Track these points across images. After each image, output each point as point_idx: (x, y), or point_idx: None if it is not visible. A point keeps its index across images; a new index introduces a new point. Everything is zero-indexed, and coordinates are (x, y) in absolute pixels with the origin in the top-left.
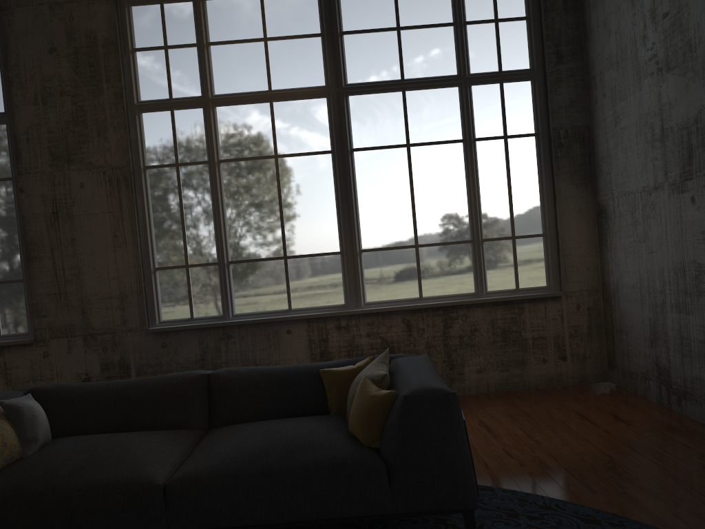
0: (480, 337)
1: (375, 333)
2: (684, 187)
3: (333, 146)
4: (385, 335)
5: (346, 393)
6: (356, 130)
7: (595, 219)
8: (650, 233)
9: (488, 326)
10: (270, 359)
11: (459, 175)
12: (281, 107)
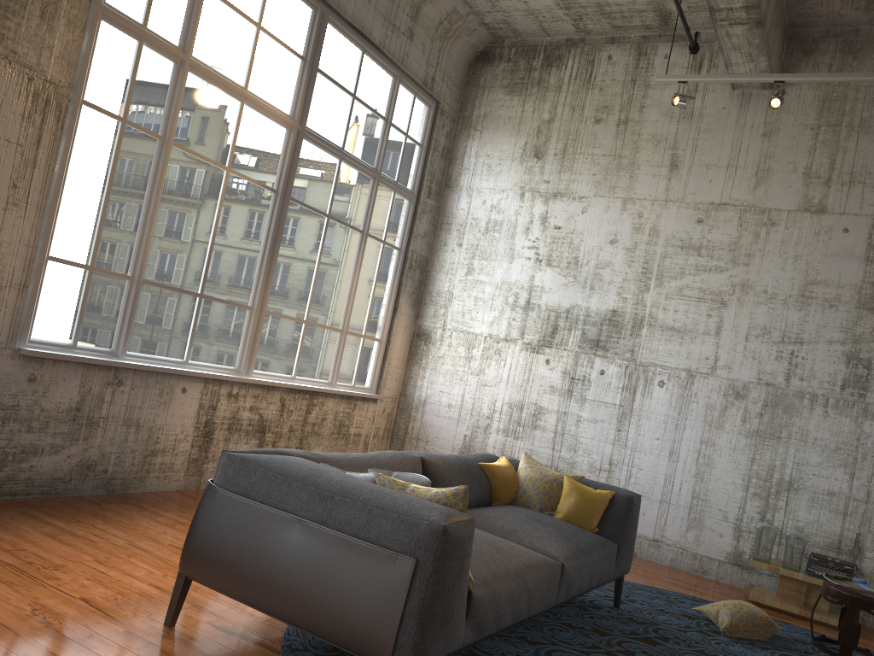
0: (325, 427)
1: (256, 408)
2: (541, 350)
3: (278, 186)
4: (264, 412)
5: (514, 487)
6: (298, 179)
7: (410, 338)
8: (488, 371)
9: (333, 417)
10: (156, 421)
11: (350, 263)
12: (249, 114)
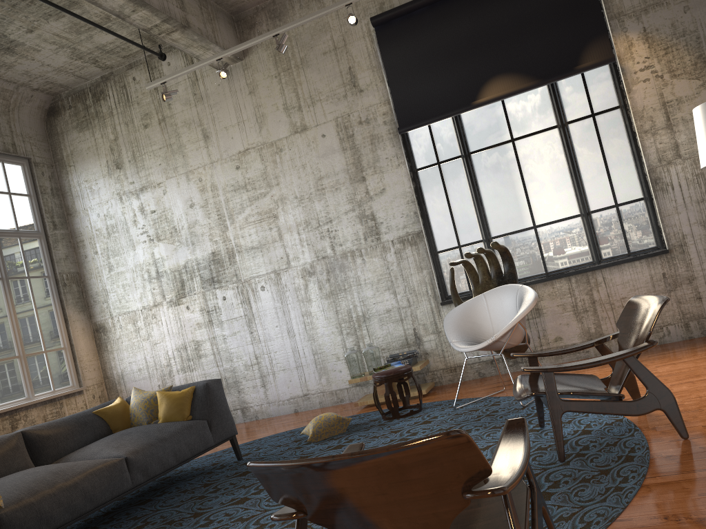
0: None
1: None
2: (180, 301)
3: None
4: None
5: (127, 415)
6: None
7: (93, 334)
8: (154, 333)
9: (42, 421)
10: None
11: (2, 305)
12: None
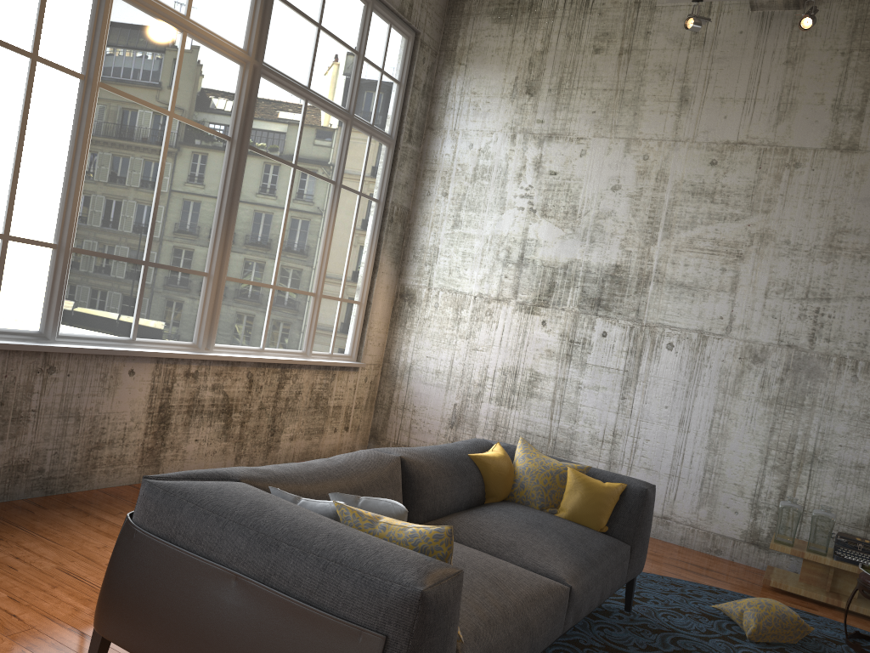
0: (301, 402)
1: (220, 386)
2: (536, 310)
3: (233, 133)
4: (229, 390)
5: (510, 481)
6: (257, 124)
7: (393, 298)
8: (479, 334)
9: (309, 390)
10: (99, 410)
11: (322, 219)
12: (193, 48)
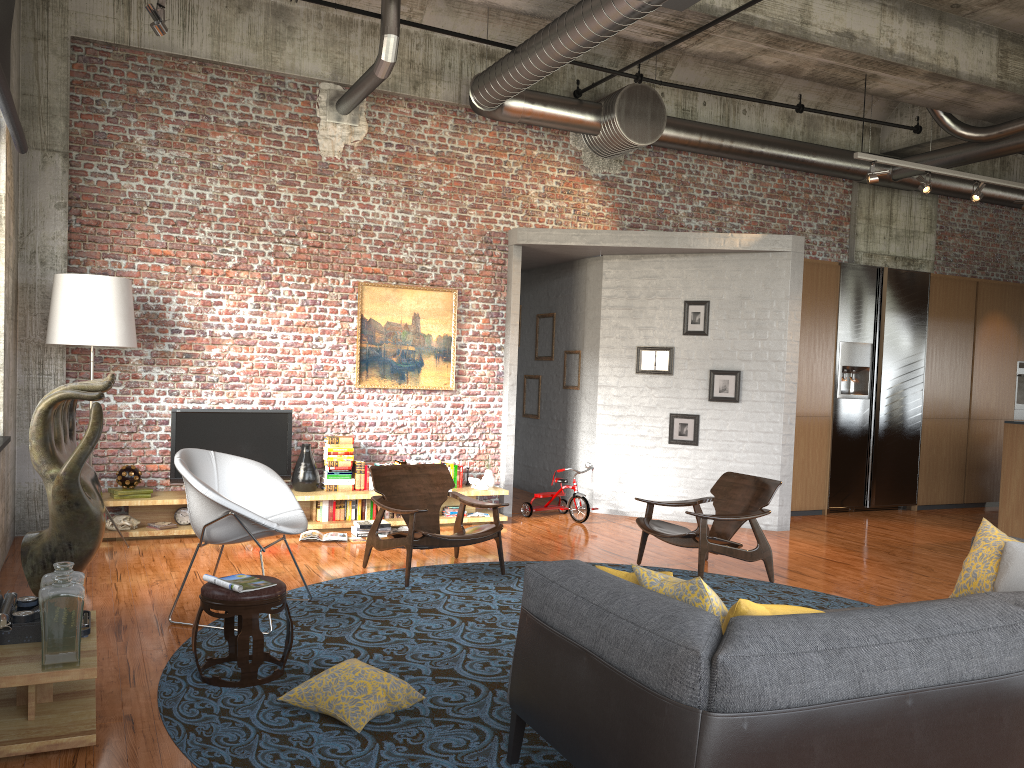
0: None
1: None
2: None
3: None
4: None
5: None
6: None
7: None
8: None
9: None
10: None
11: None
12: None
